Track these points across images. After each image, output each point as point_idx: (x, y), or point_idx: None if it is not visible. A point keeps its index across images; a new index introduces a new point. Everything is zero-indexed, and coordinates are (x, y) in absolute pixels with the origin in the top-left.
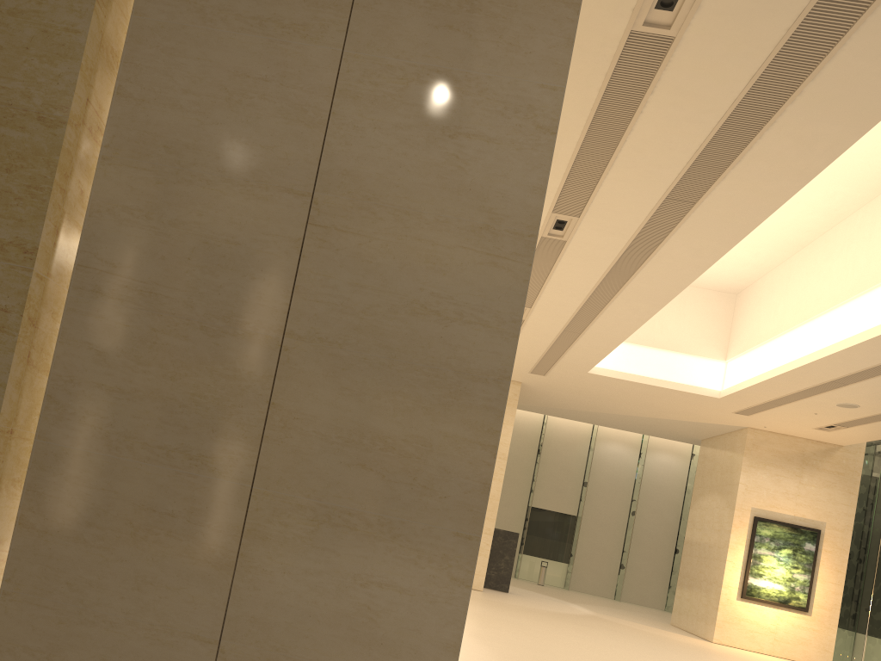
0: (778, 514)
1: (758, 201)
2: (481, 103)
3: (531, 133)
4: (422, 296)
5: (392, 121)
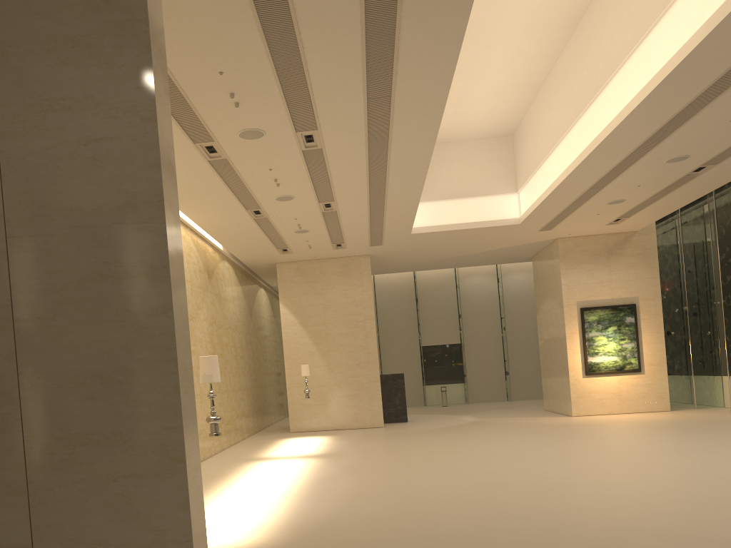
0: (598, 301)
1: (434, 82)
2: (99, 114)
3: (139, 126)
4: (98, 267)
5: (43, 145)
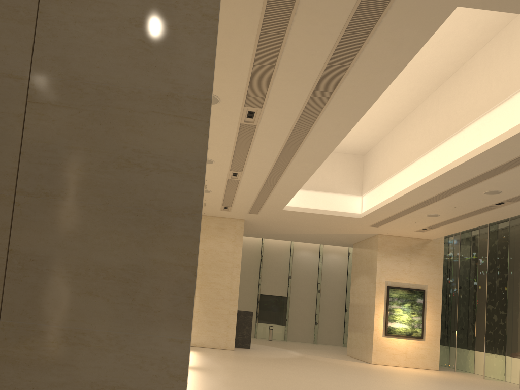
0: (400, 283)
1: (371, 88)
2: None
3: (199, 20)
4: (126, 153)
5: (89, 16)
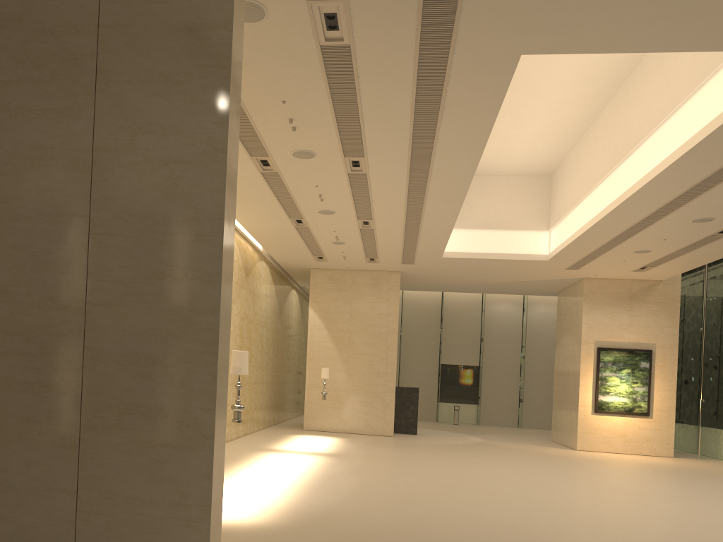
0: (616, 342)
1: (474, 129)
2: (180, 140)
3: (212, 154)
4: (162, 267)
5: (129, 161)
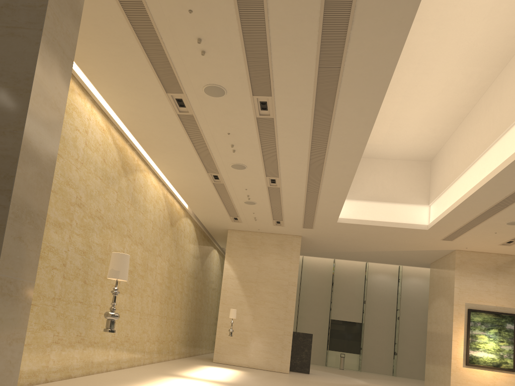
0: (484, 306)
1: (382, 57)
2: None
3: None
4: None
5: None
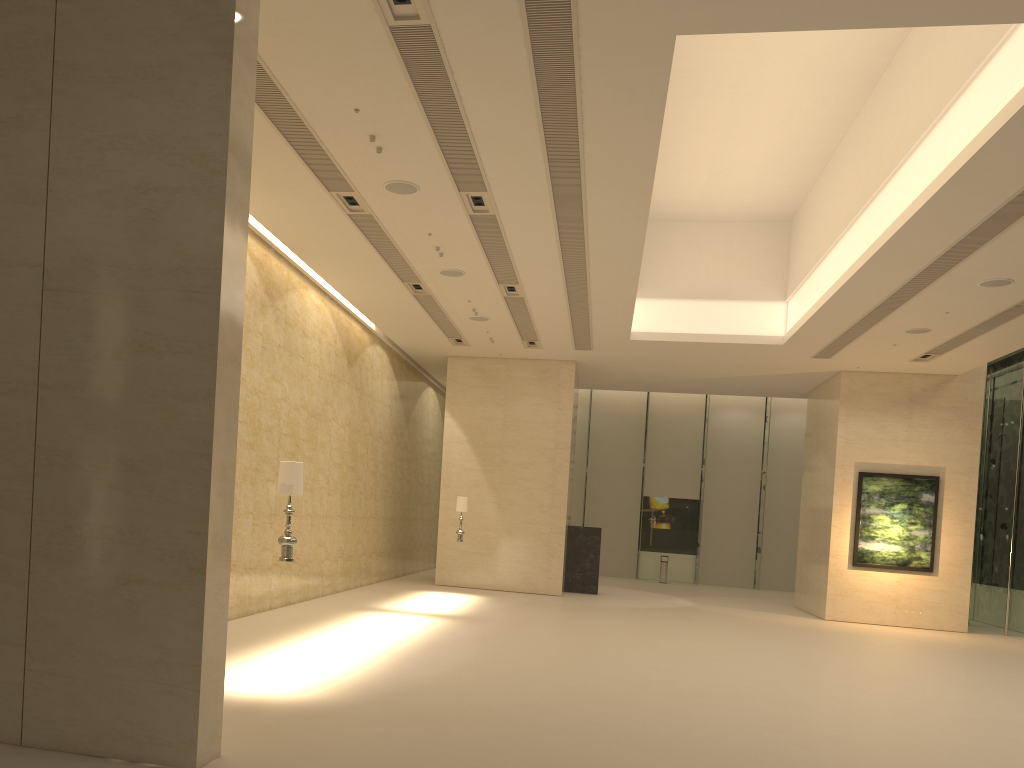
0: (887, 465)
1: (634, 148)
2: (163, 159)
3: (206, 178)
4: (139, 336)
5: (96, 189)
